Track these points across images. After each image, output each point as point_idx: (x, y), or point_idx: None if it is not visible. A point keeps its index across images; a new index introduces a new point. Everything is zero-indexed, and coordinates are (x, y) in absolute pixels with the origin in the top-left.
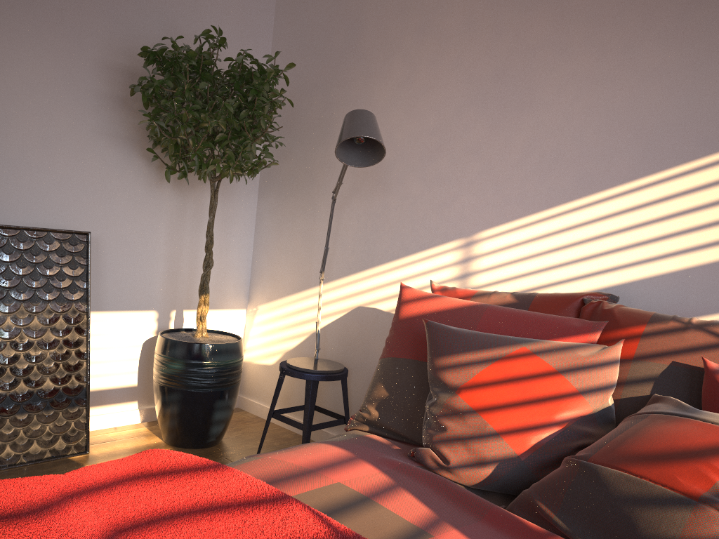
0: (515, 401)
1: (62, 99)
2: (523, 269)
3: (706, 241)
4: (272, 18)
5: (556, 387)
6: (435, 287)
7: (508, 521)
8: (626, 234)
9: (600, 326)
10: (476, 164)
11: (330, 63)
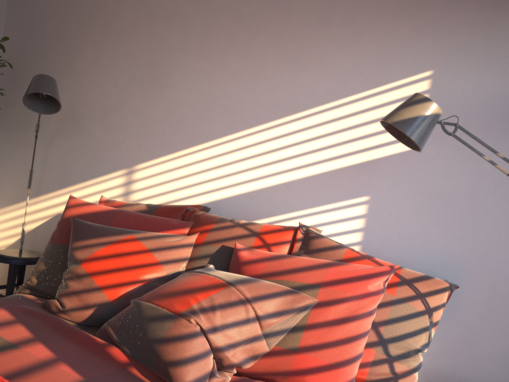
0: (116, 268)
1: None
2: (161, 190)
3: (258, 175)
4: (6, 3)
5: (145, 259)
6: (102, 200)
7: (85, 339)
8: (218, 169)
9: (188, 224)
10: (136, 120)
11: (45, 41)
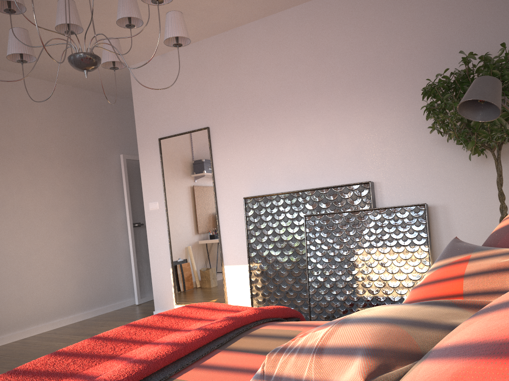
0: (419, 298)
1: (409, 132)
2: None
3: None
4: None
5: (450, 288)
6: None
7: None
8: None
9: None
10: None
11: None
